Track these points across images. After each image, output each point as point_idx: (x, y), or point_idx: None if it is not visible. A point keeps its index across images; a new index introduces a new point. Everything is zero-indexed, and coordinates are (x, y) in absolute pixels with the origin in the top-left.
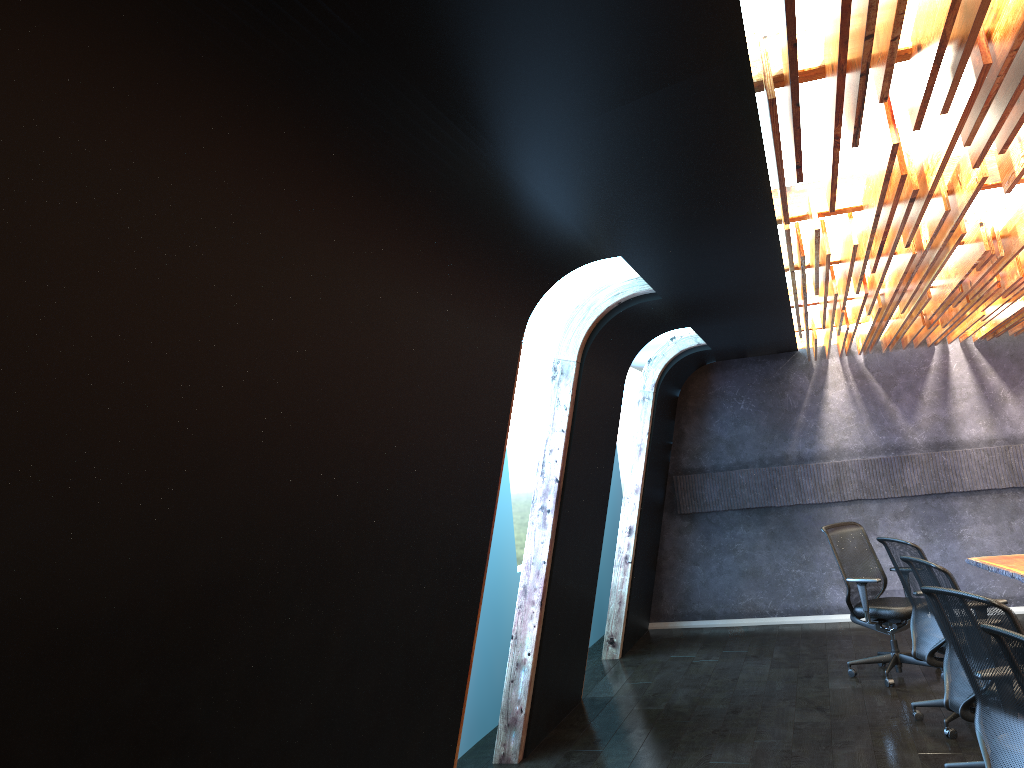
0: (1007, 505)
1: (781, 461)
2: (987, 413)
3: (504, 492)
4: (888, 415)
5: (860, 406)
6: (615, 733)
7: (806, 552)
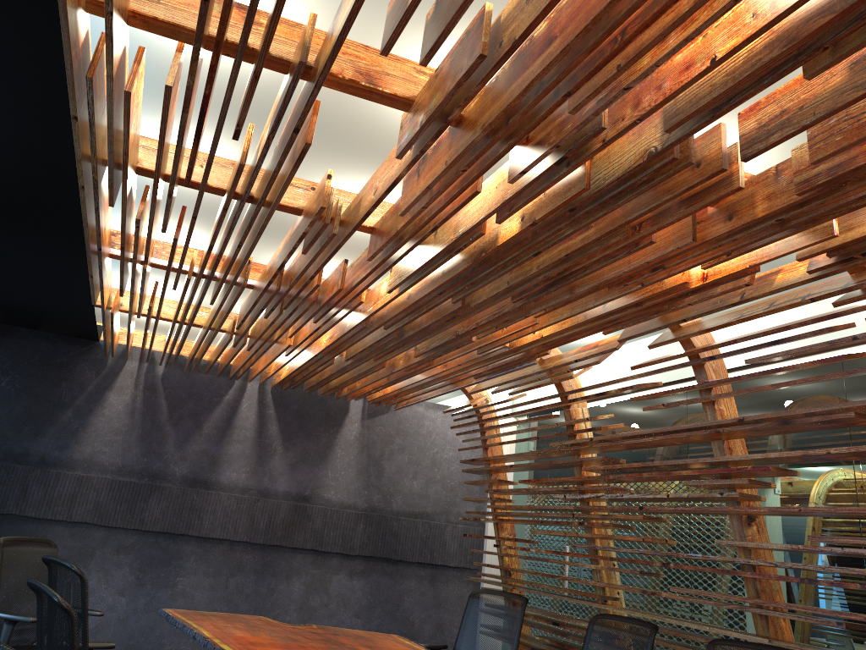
0: (233, 559)
1: (19, 459)
2: (254, 461)
3: None
4: (161, 437)
5: (137, 420)
6: None
7: None
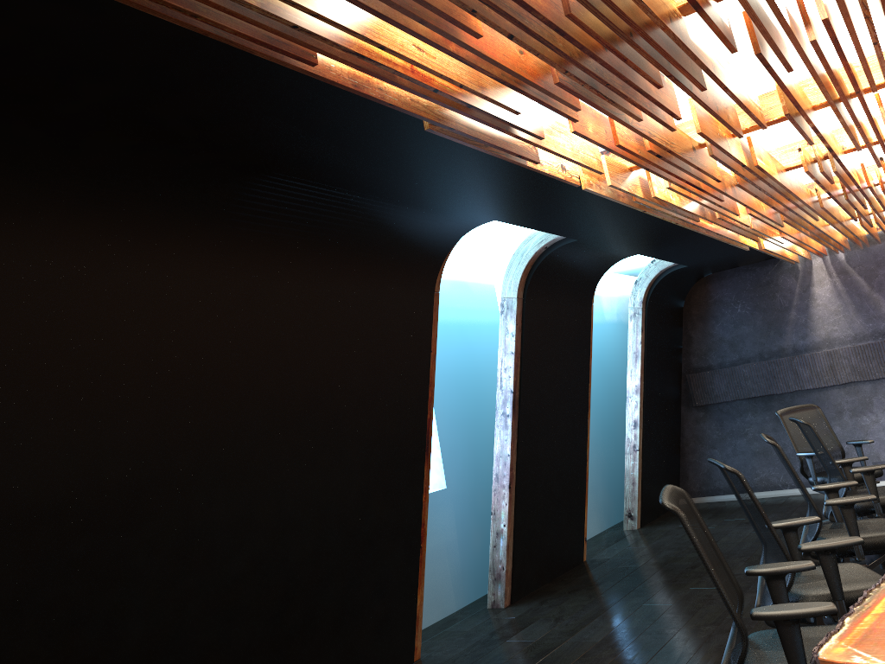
0: None
1: (778, 354)
2: None
3: None
4: (872, 304)
5: (845, 299)
6: (589, 585)
7: None
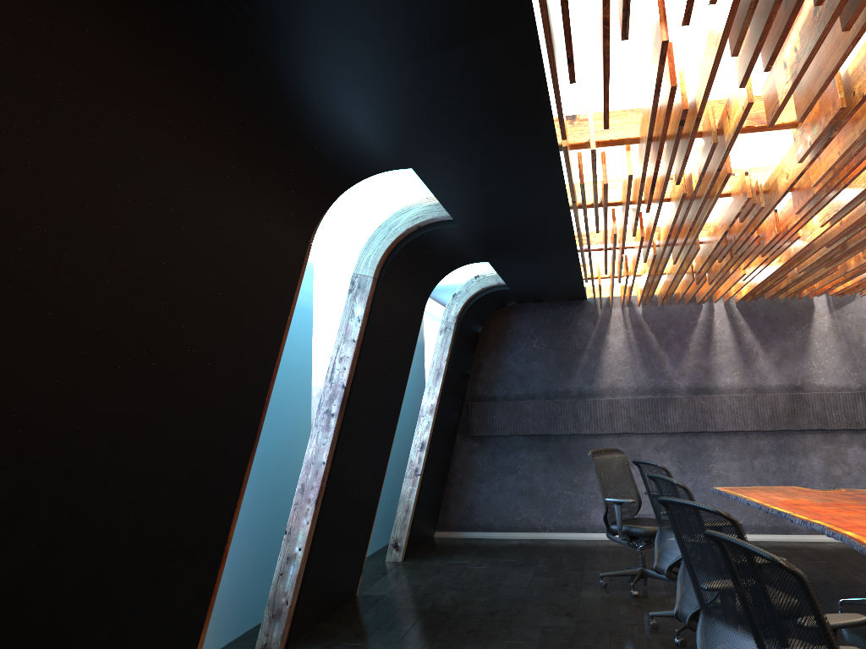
0: (751, 446)
1: (563, 395)
2: (741, 365)
3: (305, 400)
4: (658, 361)
5: (635, 351)
6: (378, 629)
7: (578, 476)
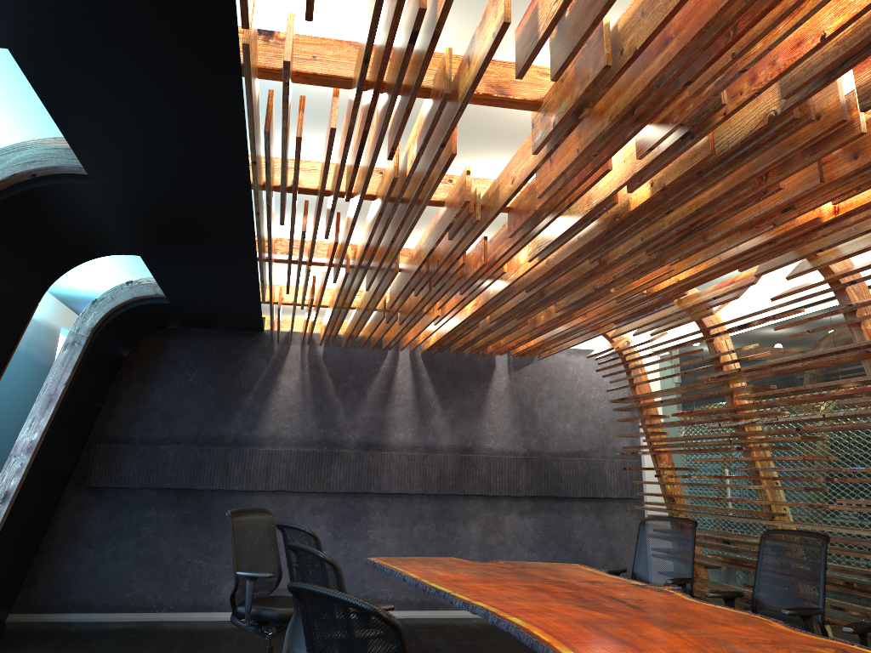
0: (413, 510)
1: (216, 442)
2: (417, 421)
3: None
4: (331, 409)
5: (308, 397)
6: None
7: (215, 542)
